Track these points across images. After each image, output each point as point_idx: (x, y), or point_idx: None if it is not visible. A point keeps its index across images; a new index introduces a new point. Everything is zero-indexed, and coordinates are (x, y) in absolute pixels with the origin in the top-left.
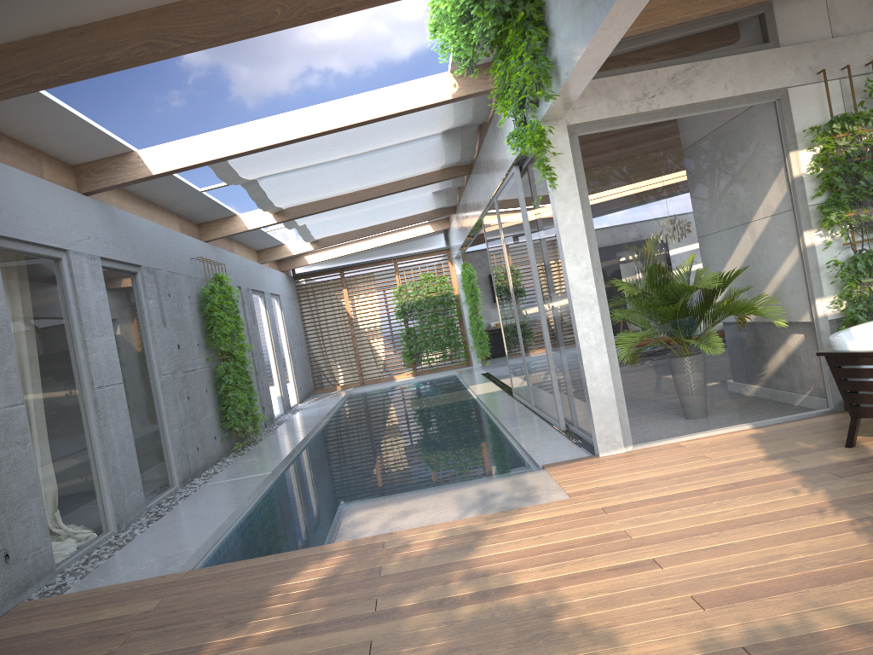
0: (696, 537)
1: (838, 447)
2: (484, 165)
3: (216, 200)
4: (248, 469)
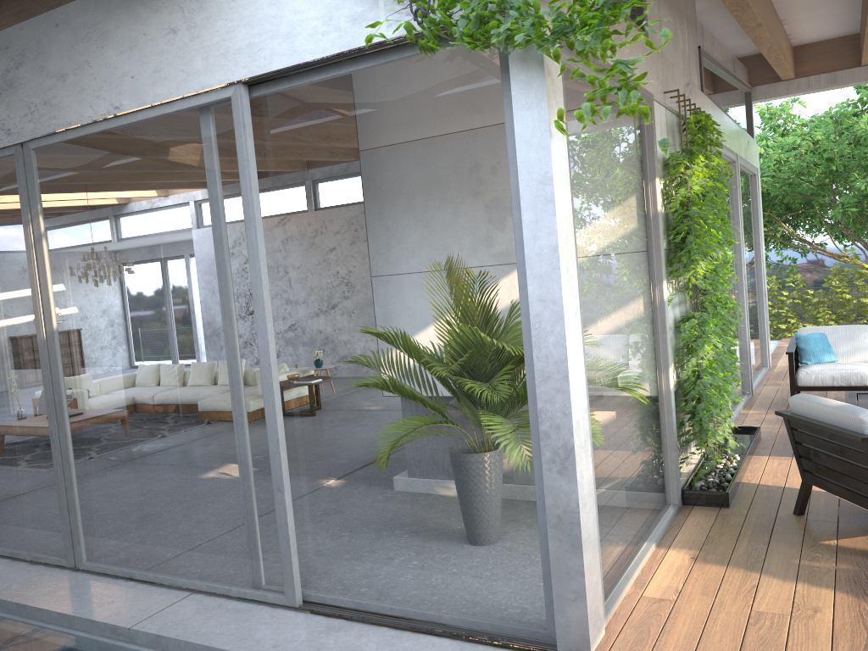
0: None
1: None
2: None
3: None
4: None
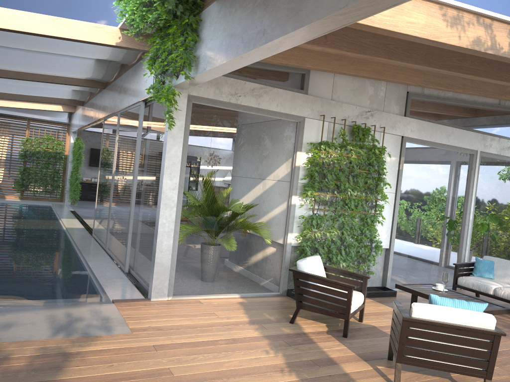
0: (214, 381)
1: (286, 322)
2: (118, 89)
3: None
4: None
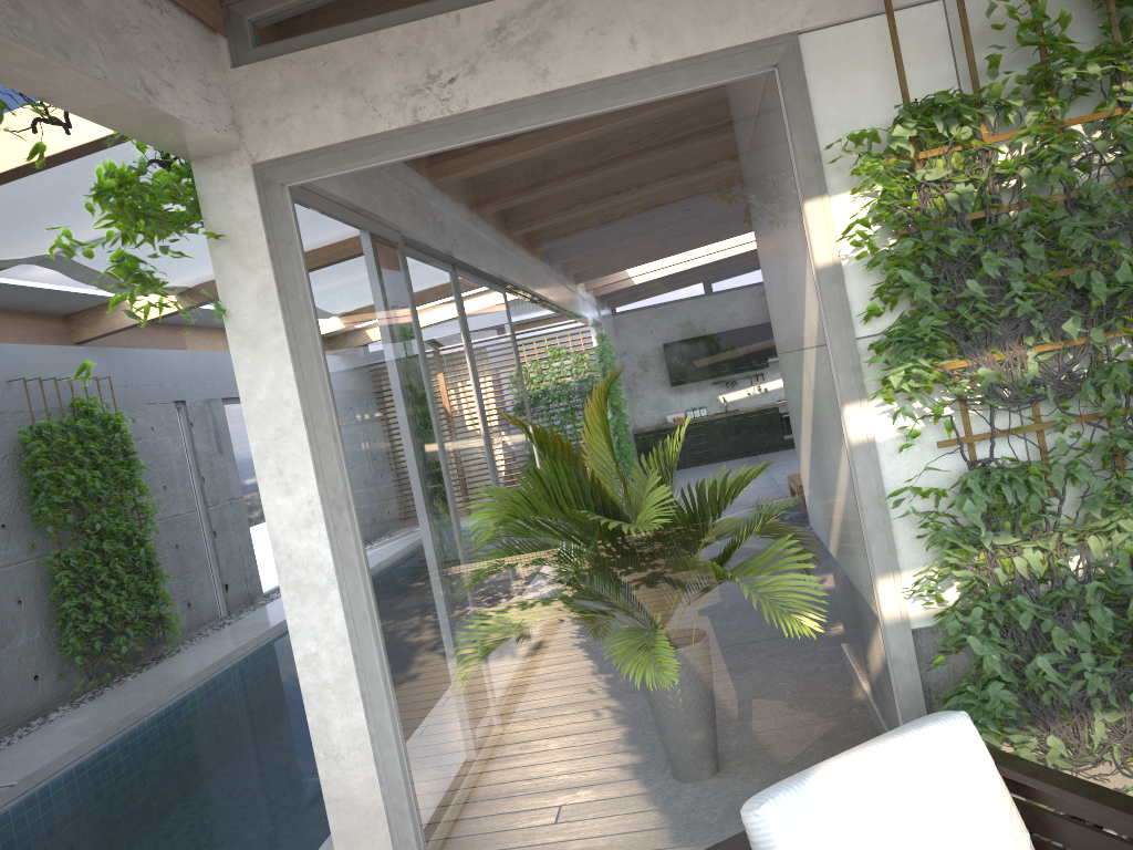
0: None
1: None
2: None
3: (36, 286)
4: (19, 759)
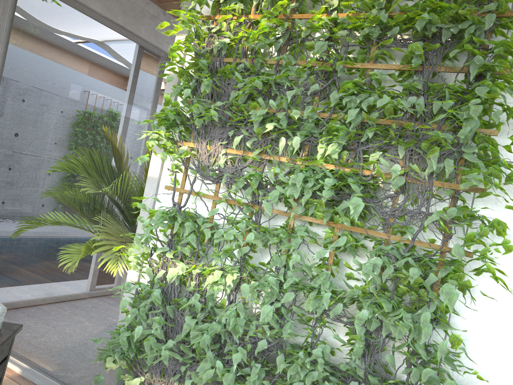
0: None
1: None
2: None
3: None
4: None
